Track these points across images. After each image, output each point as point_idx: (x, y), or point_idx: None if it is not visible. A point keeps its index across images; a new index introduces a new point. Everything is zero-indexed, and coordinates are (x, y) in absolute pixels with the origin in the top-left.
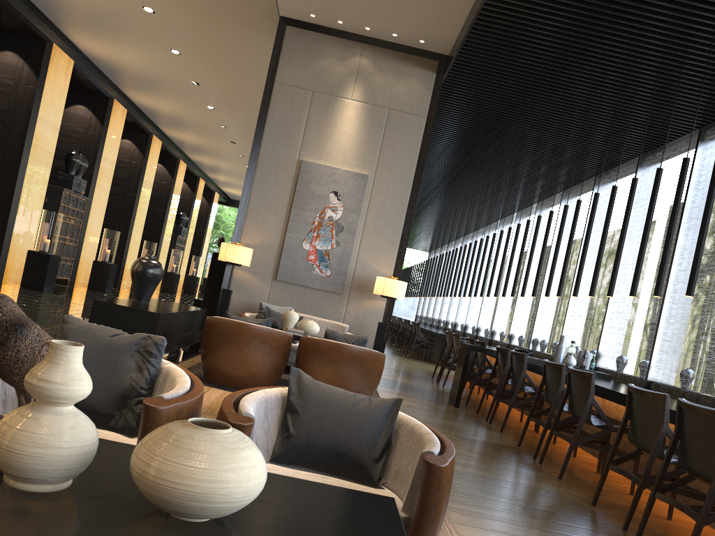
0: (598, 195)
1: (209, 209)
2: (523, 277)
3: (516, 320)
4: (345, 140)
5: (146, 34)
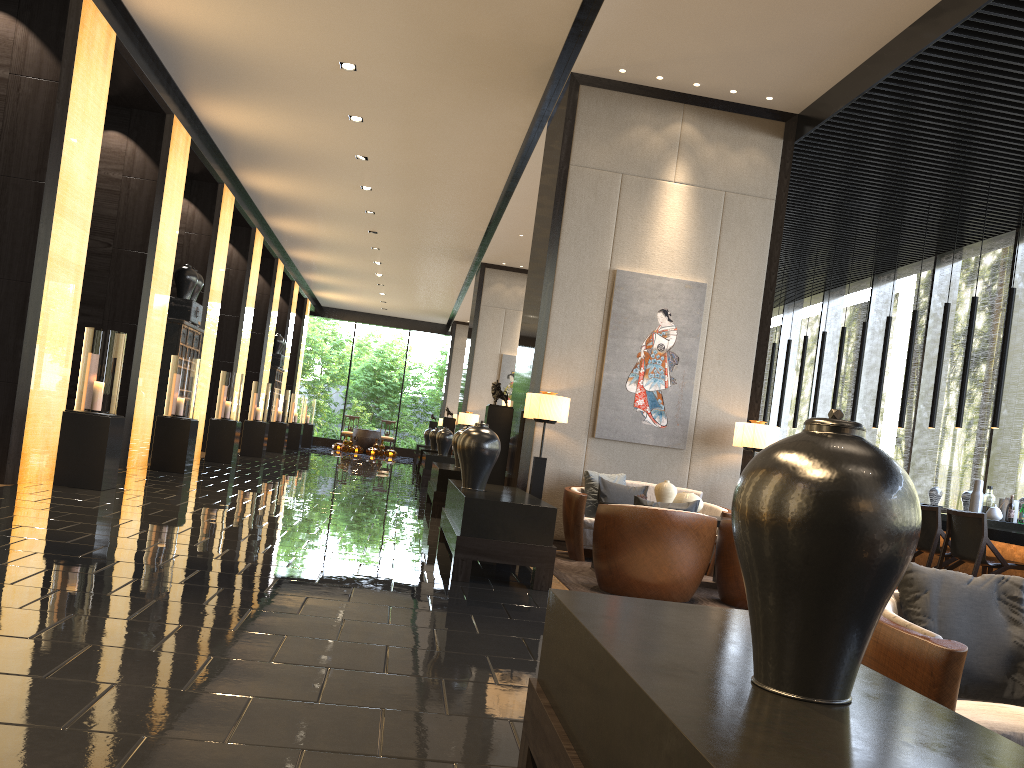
0: (1014, 291)
1: (300, 324)
2: (813, 394)
3: None
4: (670, 238)
5: (323, 97)
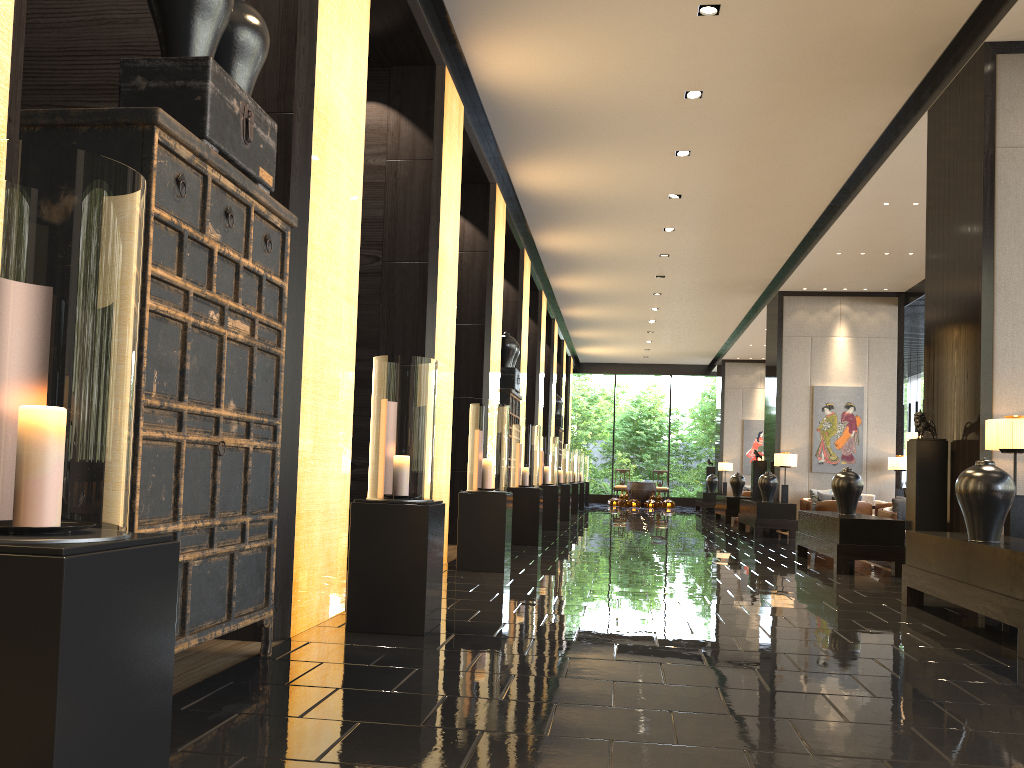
0: None
1: (566, 382)
2: None
3: None
4: None
5: (653, 136)
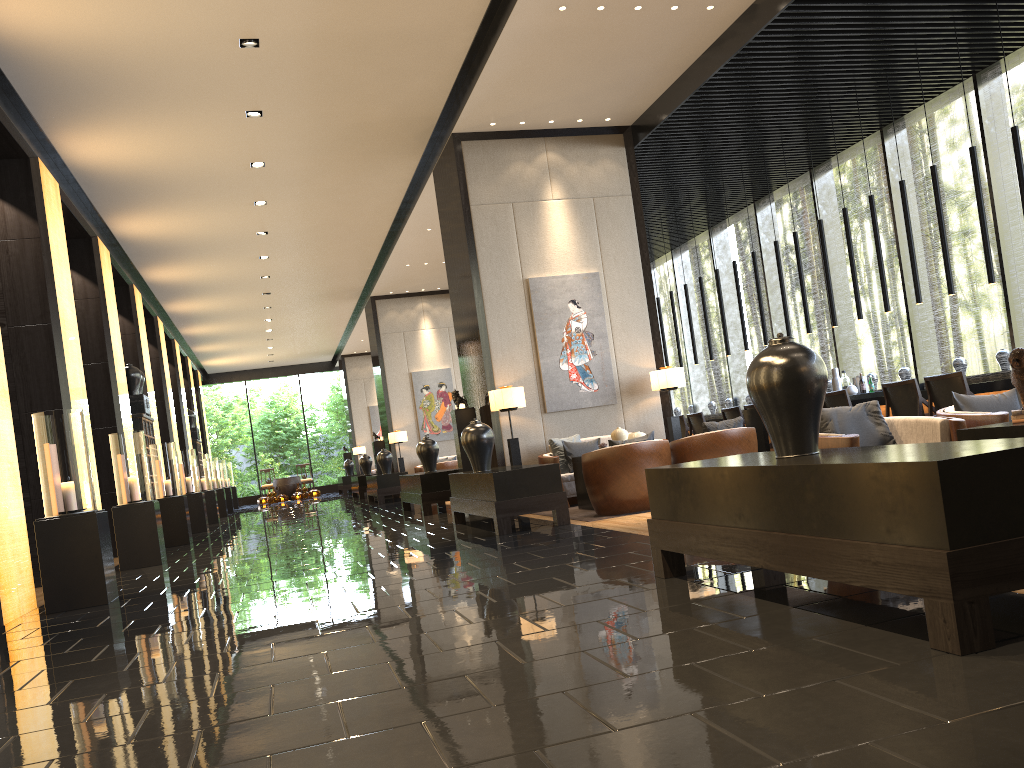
0: (822, 222)
1: (197, 395)
2: (685, 337)
3: (696, 387)
4: (562, 244)
5: (232, 193)
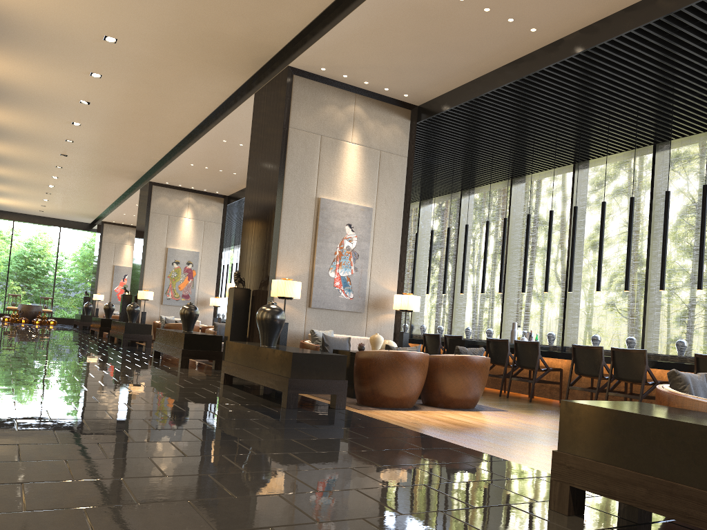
0: (530, 216)
1: None
2: None
3: None
4: (351, 178)
5: (76, 58)
